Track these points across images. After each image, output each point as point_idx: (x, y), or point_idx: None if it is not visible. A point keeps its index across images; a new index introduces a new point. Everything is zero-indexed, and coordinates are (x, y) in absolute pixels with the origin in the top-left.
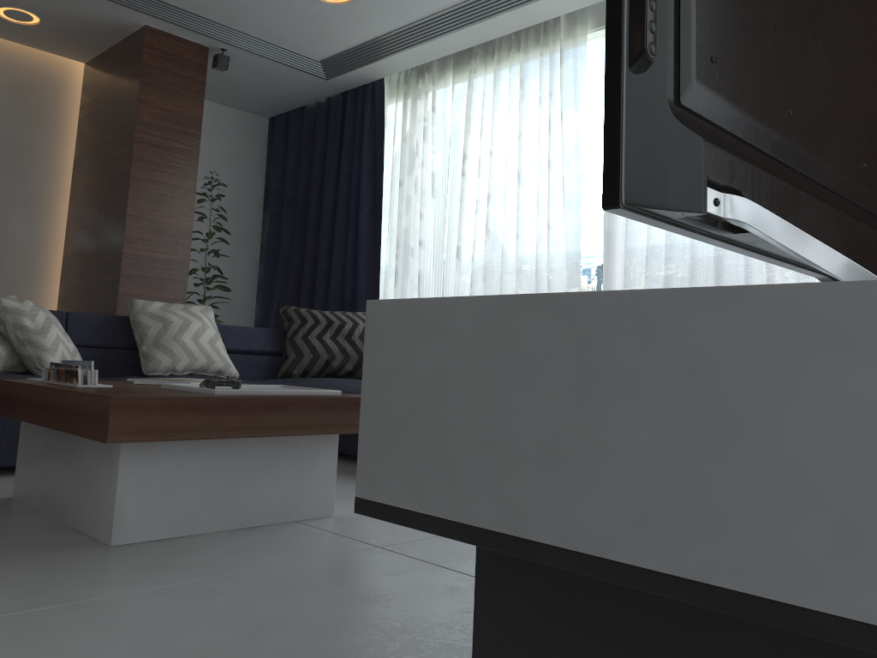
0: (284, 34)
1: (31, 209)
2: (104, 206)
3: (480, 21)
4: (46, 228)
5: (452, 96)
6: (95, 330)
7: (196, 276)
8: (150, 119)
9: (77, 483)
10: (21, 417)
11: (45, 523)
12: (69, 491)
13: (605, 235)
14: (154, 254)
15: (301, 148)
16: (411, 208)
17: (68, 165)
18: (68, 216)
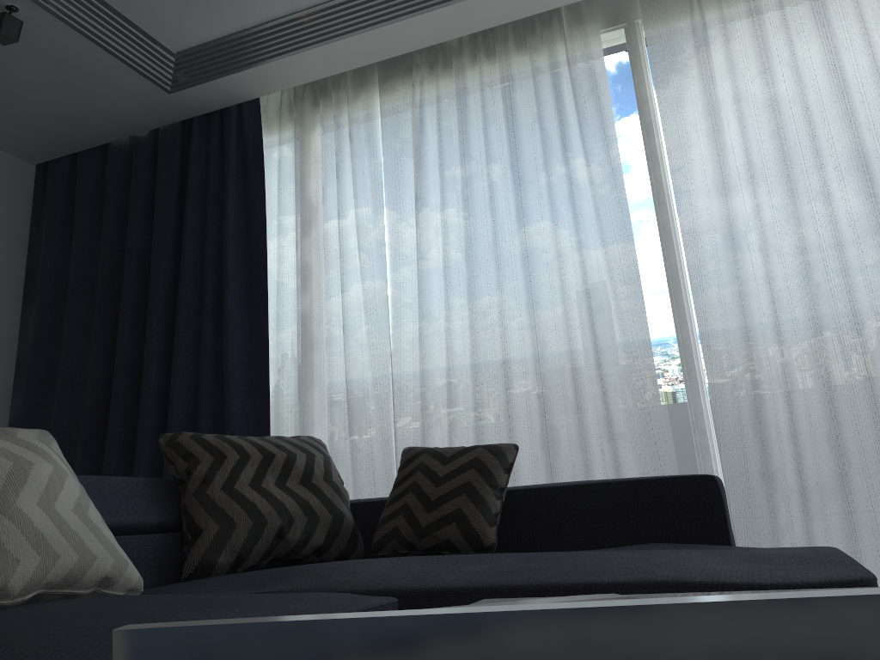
0: None
1: None
2: None
3: (460, 0)
4: None
5: (381, 119)
6: None
7: None
8: None
9: None
10: None
11: None
12: None
13: (693, 288)
14: None
15: (99, 205)
16: (317, 281)
17: None
18: None
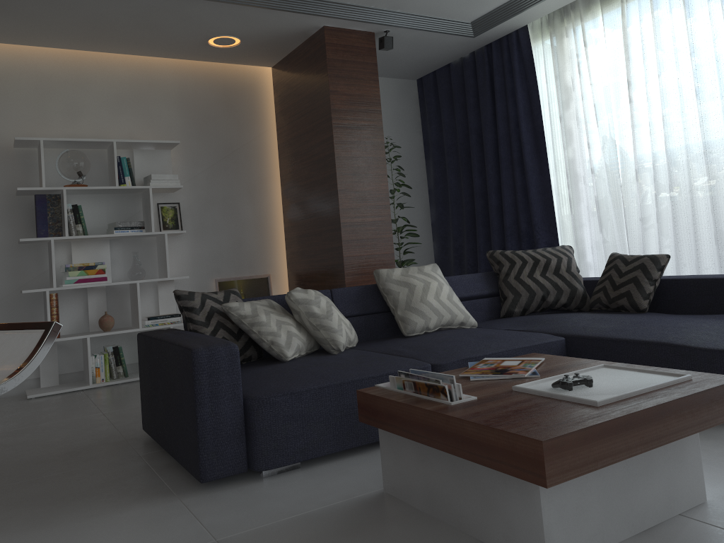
0: (442, 6)
1: (253, 194)
2: (315, 185)
3: None
4: (267, 207)
5: (603, 28)
6: (354, 301)
7: None
8: (341, 106)
9: (476, 499)
10: (399, 432)
11: (449, 534)
12: (466, 504)
13: None
14: (363, 219)
15: (451, 101)
16: (575, 140)
17: (273, 153)
18: (282, 195)
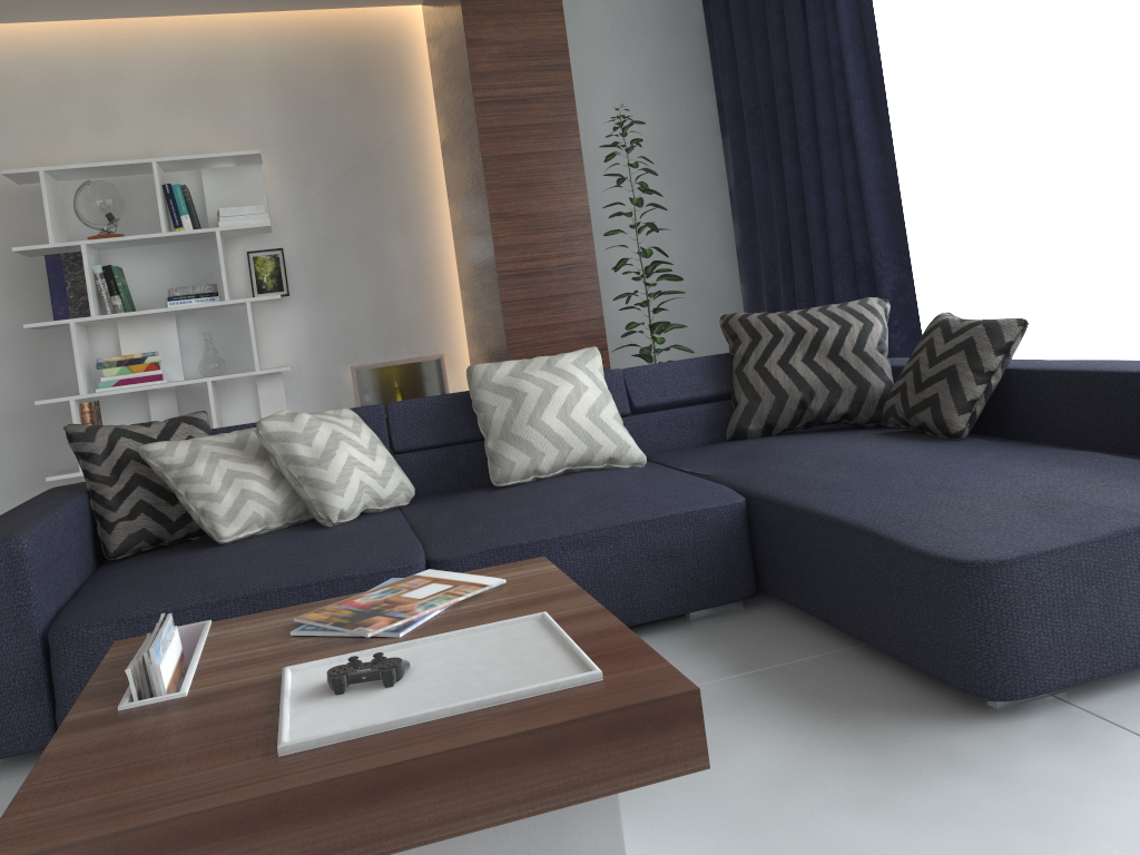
0: None
1: (408, 225)
2: (472, 207)
3: None
4: (432, 245)
5: None
6: (429, 422)
7: (642, 261)
8: (489, 65)
9: None
10: None
11: None
12: None
13: None
14: (542, 262)
15: (751, 26)
16: (937, 82)
17: (439, 153)
18: (451, 223)
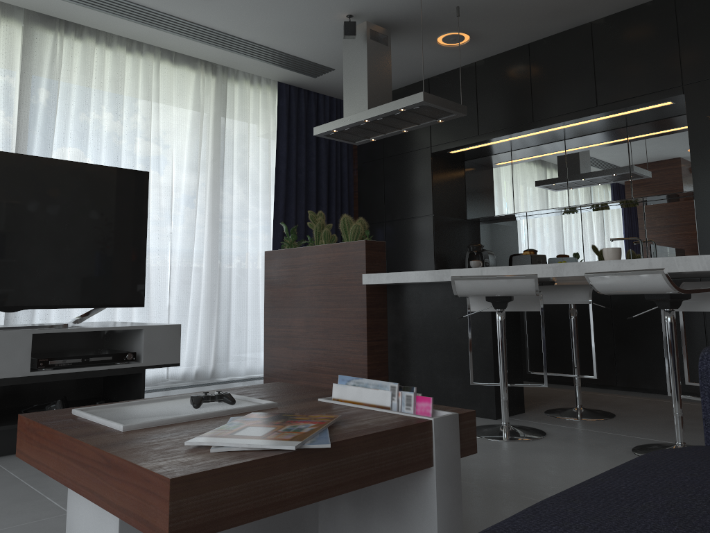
0: None
1: None
2: None
3: None
4: None
5: None
6: None
7: None
8: None
9: None
10: None
11: None
12: None
13: None
14: None
15: None
16: None
17: None
18: None
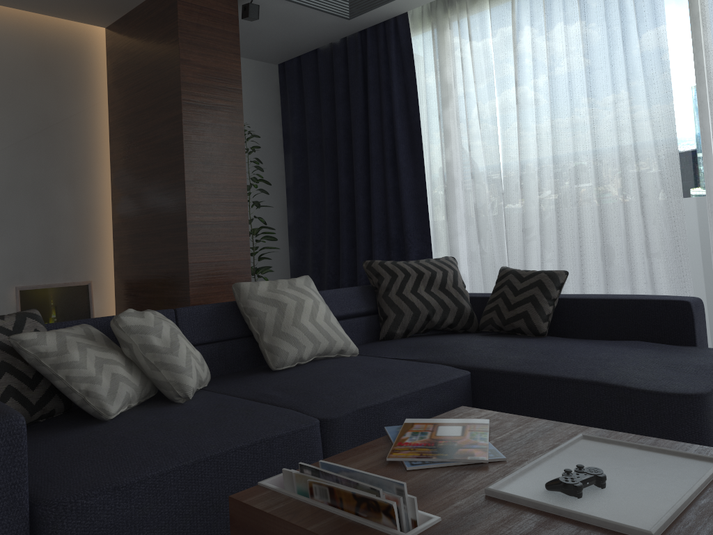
0: None
1: (74, 182)
2: (155, 174)
3: None
4: (91, 199)
5: (491, 22)
6: (206, 323)
7: None
8: (193, 79)
9: None
10: None
11: None
12: None
13: None
14: (216, 217)
15: (317, 91)
16: (454, 141)
17: (103, 133)
18: (112, 185)
